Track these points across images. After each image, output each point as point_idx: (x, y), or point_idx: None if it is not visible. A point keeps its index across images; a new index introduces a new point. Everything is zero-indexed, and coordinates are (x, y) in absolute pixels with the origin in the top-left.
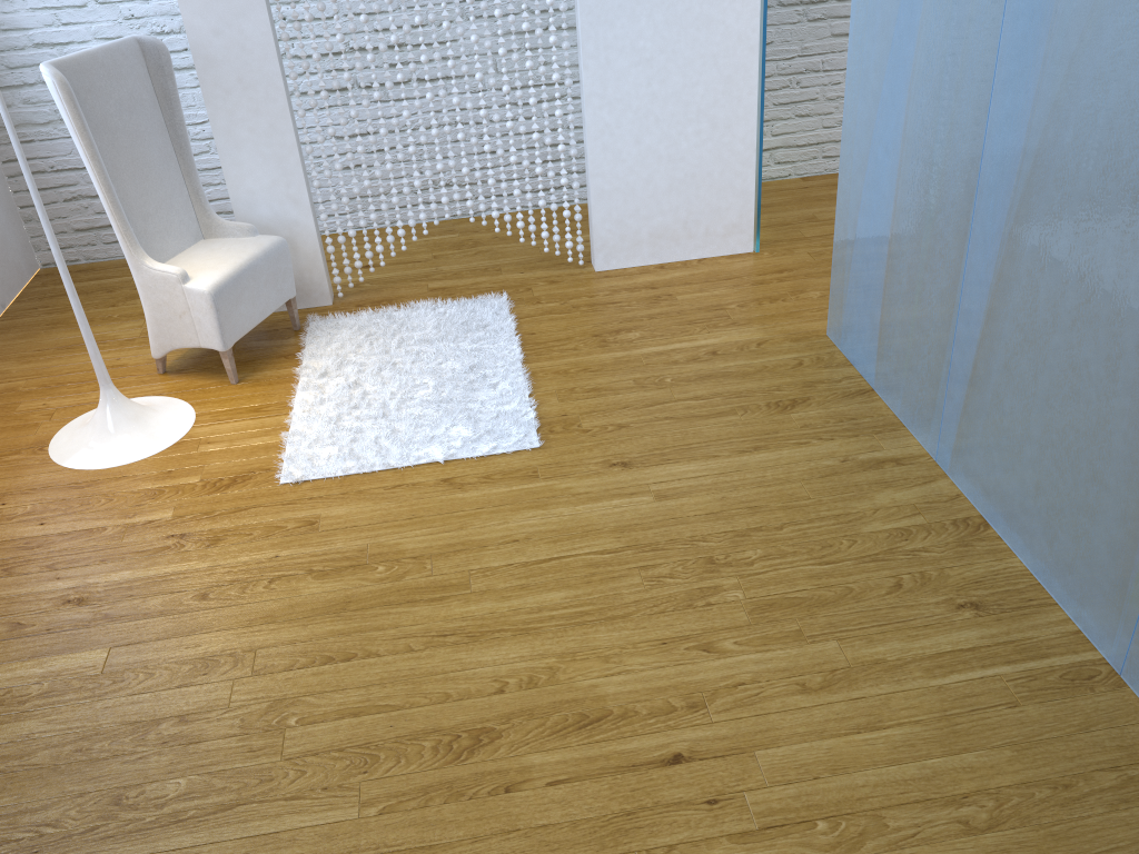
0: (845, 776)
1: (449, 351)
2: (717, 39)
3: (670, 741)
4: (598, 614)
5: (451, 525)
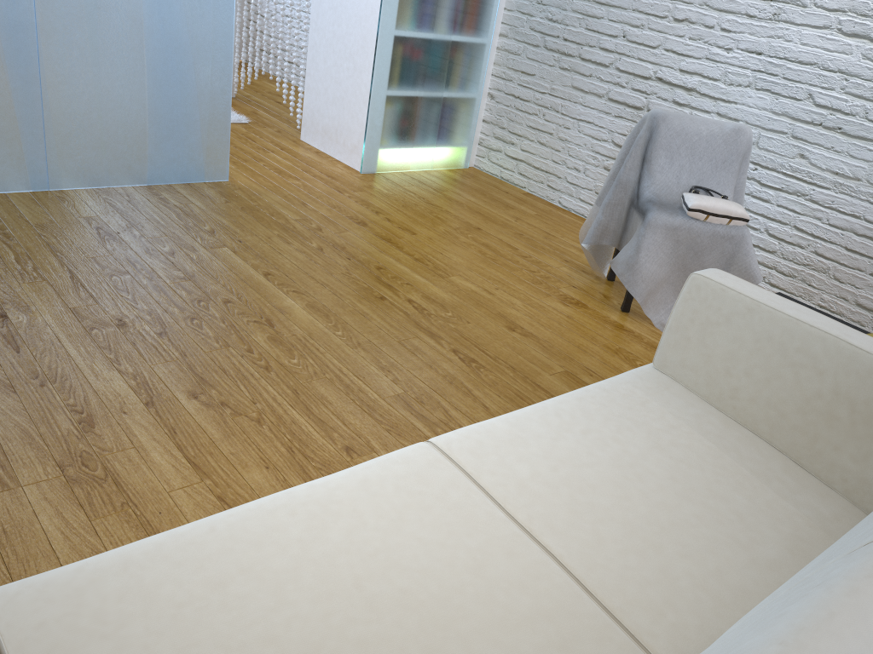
0: None
1: None
2: (363, 7)
3: None
4: None
5: None
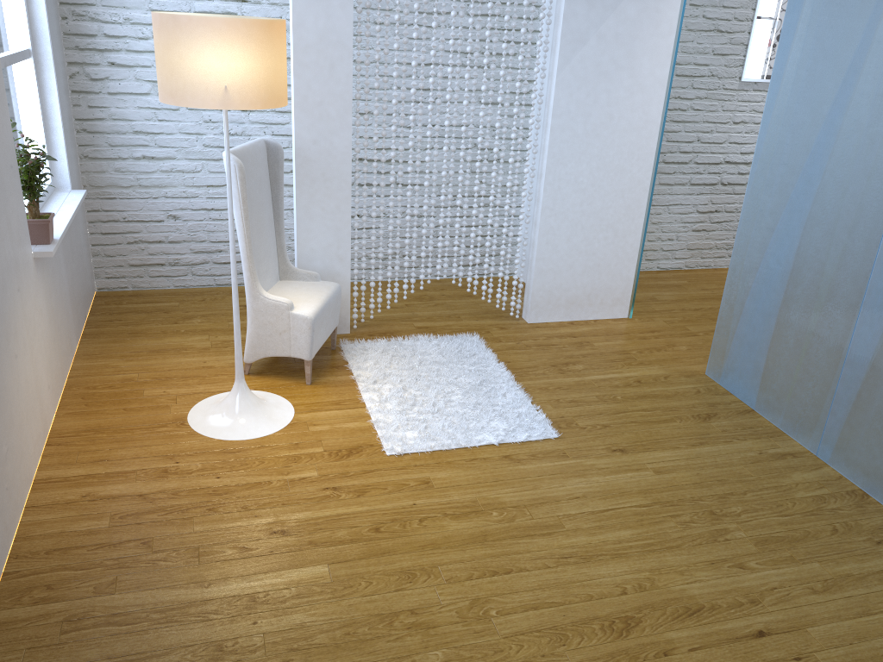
0: (867, 642)
1: (457, 370)
2: (626, 181)
3: (750, 622)
4: (660, 545)
5: (527, 486)
